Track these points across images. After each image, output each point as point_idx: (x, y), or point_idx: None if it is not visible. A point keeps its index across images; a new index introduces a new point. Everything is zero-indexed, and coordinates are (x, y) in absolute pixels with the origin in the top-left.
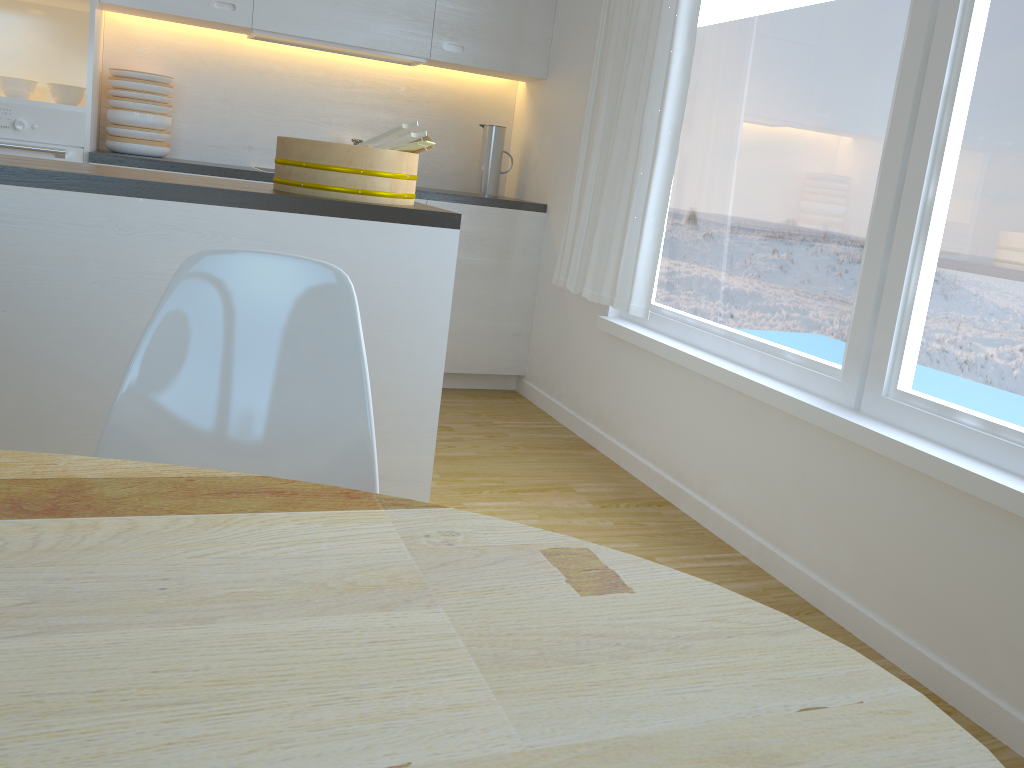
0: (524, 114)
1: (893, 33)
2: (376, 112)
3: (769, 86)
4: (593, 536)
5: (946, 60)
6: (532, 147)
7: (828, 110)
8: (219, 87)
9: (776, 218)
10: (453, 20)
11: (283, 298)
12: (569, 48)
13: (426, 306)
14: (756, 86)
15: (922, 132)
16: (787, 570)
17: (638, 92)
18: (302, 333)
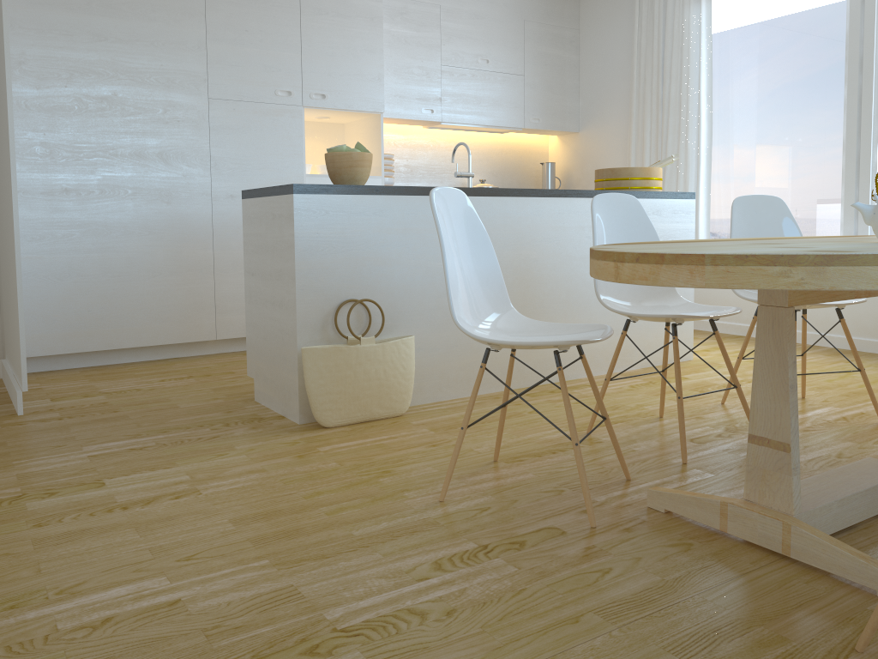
0: (559, 154)
1: (836, 93)
2: (481, 163)
3: (761, 121)
4: (737, 346)
5: (871, 102)
6: (572, 172)
7: (803, 129)
8: (404, 158)
9: (780, 183)
10: (533, 105)
11: (764, 210)
12: (598, 113)
13: (686, 235)
14: (752, 122)
15: (865, 133)
16: (834, 340)
17: (677, 132)
18: (773, 221)
